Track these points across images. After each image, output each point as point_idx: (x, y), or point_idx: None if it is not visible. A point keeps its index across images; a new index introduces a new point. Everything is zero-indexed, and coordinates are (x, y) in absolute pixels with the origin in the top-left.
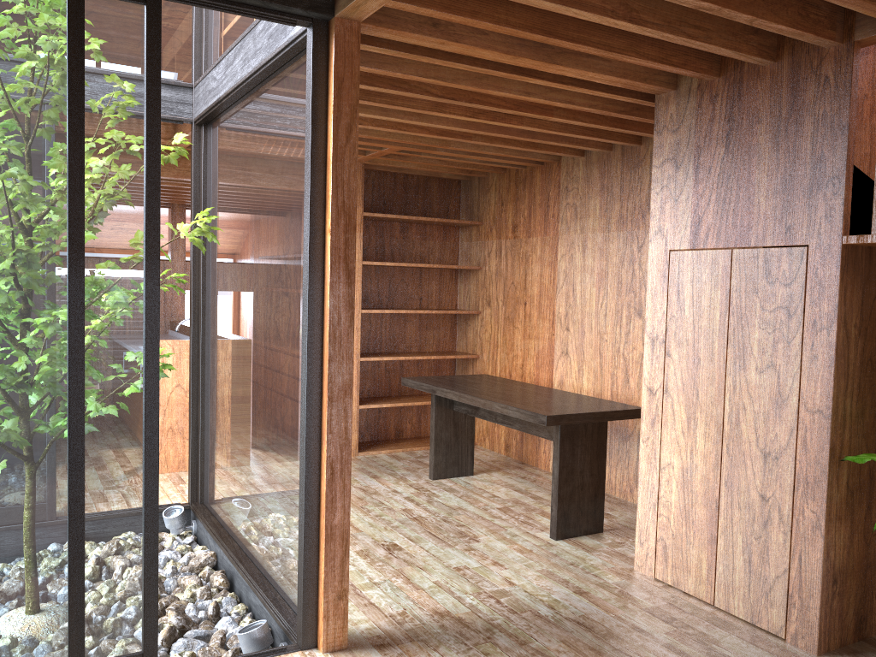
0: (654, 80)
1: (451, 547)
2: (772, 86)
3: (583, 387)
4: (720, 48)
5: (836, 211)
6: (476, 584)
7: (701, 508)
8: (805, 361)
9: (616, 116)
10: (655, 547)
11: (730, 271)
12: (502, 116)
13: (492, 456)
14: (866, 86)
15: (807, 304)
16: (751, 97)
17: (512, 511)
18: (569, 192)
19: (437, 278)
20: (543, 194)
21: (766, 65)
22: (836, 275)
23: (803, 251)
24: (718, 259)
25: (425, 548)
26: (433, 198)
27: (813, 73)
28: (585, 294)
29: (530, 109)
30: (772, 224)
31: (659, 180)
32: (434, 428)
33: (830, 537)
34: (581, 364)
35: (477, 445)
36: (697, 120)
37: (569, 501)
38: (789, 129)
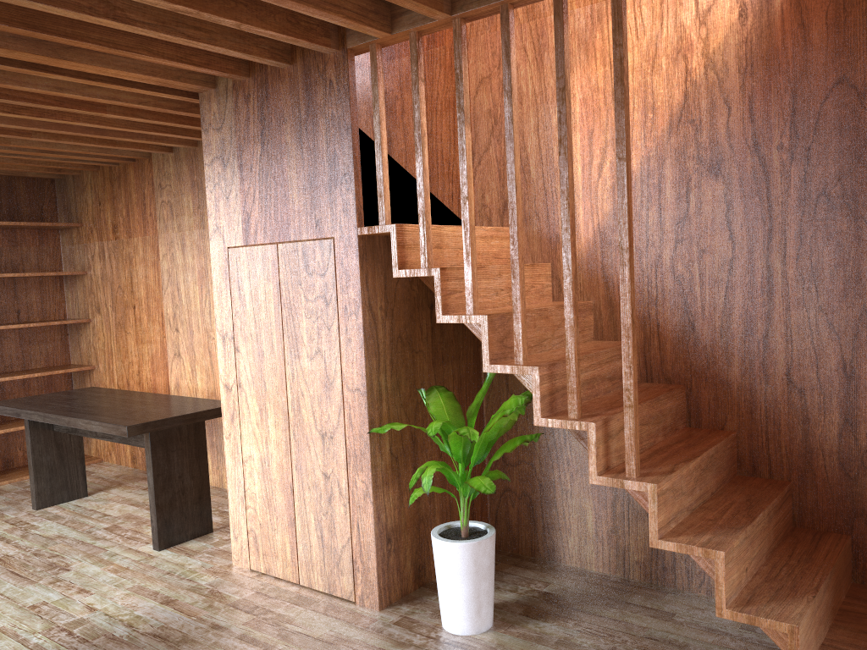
0: (189, 79)
1: (33, 584)
2: (292, 88)
3: (198, 388)
4: (228, 50)
5: (350, 205)
6: (51, 620)
7: (280, 494)
8: (343, 345)
9: (175, 113)
10: (248, 539)
11: (278, 265)
12: (52, 112)
13: (117, 471)
14: (396, 88)
15: (339, 291)
16: (276, 98)
17: (121, 529)
18: (163, 190)
19: (37, 287)
20: (139, 192)
21: (285, 67)
22: (356, 263)
23: (331, 243)
24: (267, 254)
25: (0, 592)
26: (21, 200)
27: (321, 76)
28: (190, 293)
29: (77, 105)
30: (306, 219)
31: (212, 179)
32: (31, 453)
33: (379, 502)
34: (193, 364)
35: (104, 461)
36: (236, 119)
37: (170, 508)
38: (308, 129)
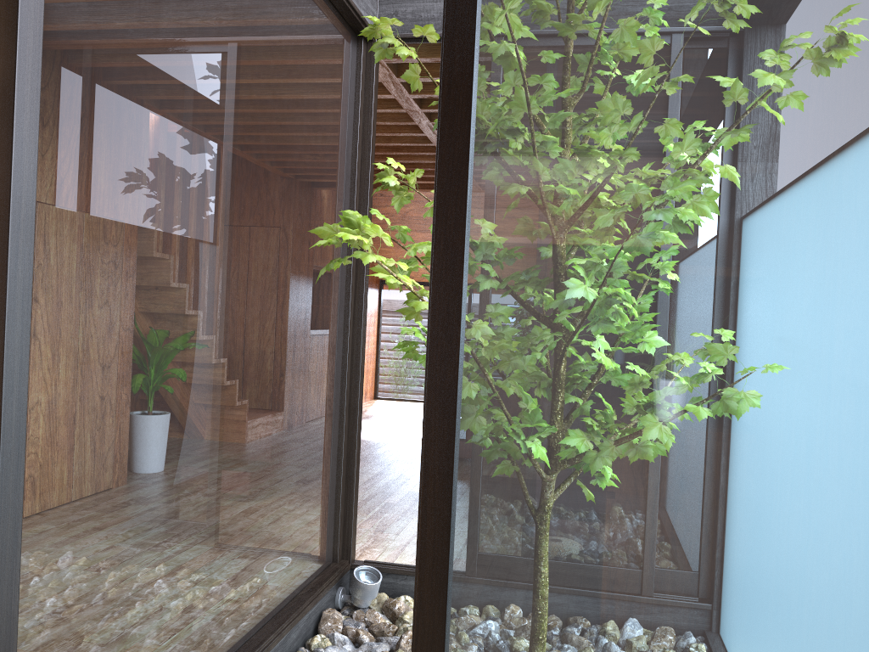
0: None
1: None
2: None
3: None
4: None
5: None
6: None
7: None
8: None
9: None
10: None
11: None
12: None
13: None
14: None
15: None
16: None
17: None
18: None
19: None
20: None
21: None
22: None
23: None
24: None
25: None
26: None
27: None
28: None
29: None
30: None
31: None
32: None
33: None
34: None
35: None
36: None
37: None
38: None
